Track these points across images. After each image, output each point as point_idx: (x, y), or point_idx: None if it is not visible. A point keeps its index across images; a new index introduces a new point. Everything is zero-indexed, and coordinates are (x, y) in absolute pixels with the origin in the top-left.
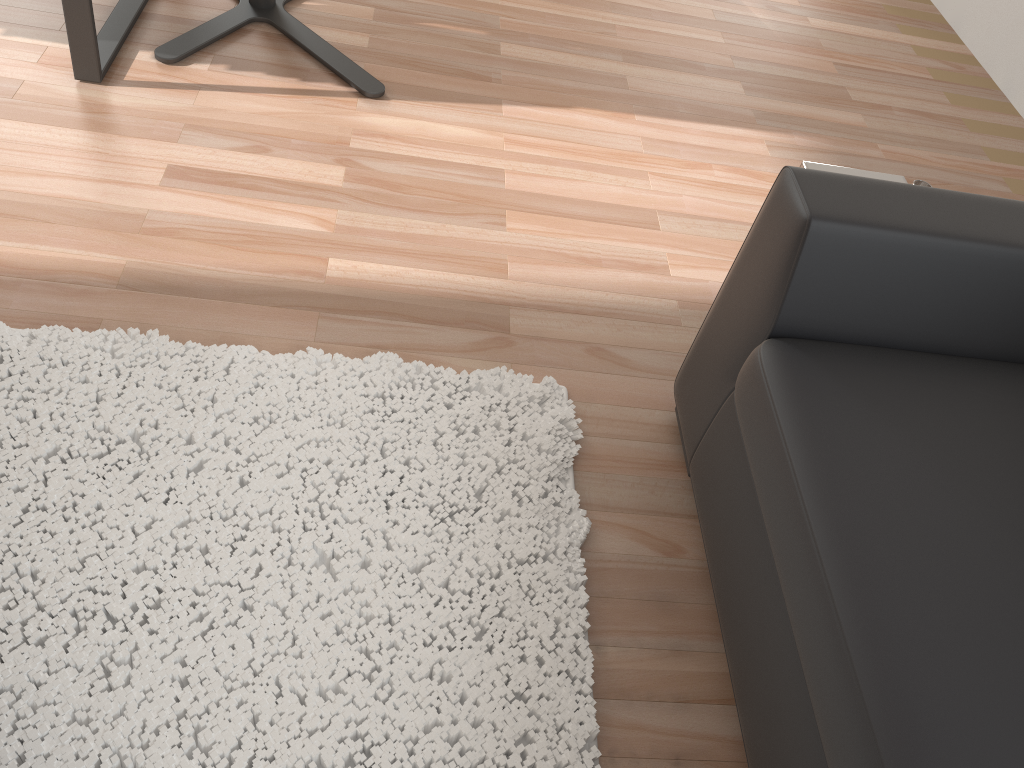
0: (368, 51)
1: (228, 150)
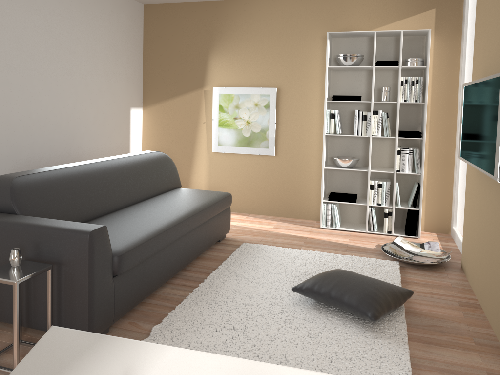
0: None
1: None
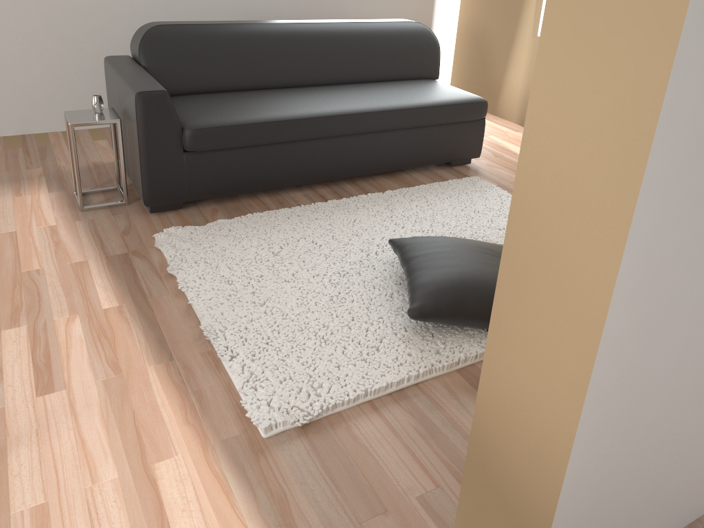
0: None
1: (3, 381)
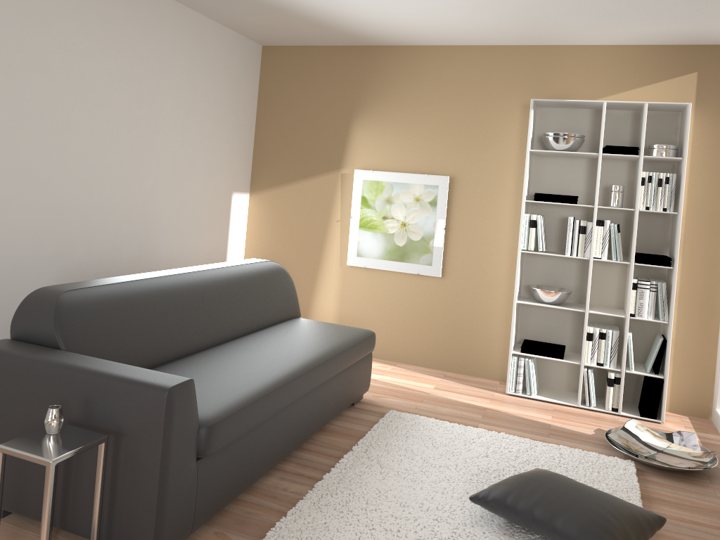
0: None
1: None
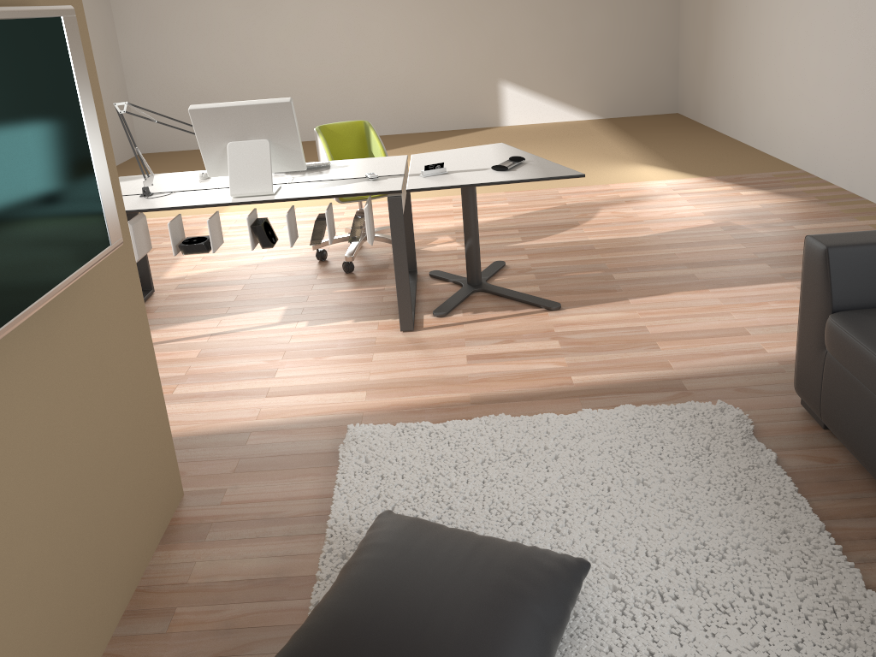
0: (541, 292)
1: (492, 344)
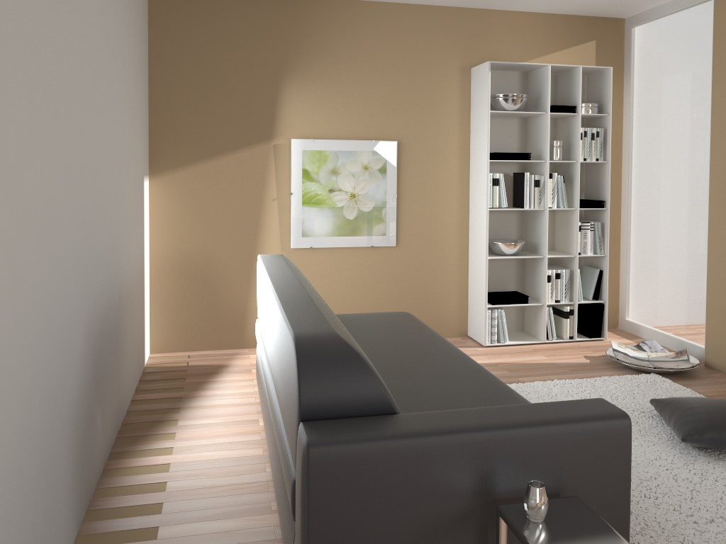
0: None
1: None
